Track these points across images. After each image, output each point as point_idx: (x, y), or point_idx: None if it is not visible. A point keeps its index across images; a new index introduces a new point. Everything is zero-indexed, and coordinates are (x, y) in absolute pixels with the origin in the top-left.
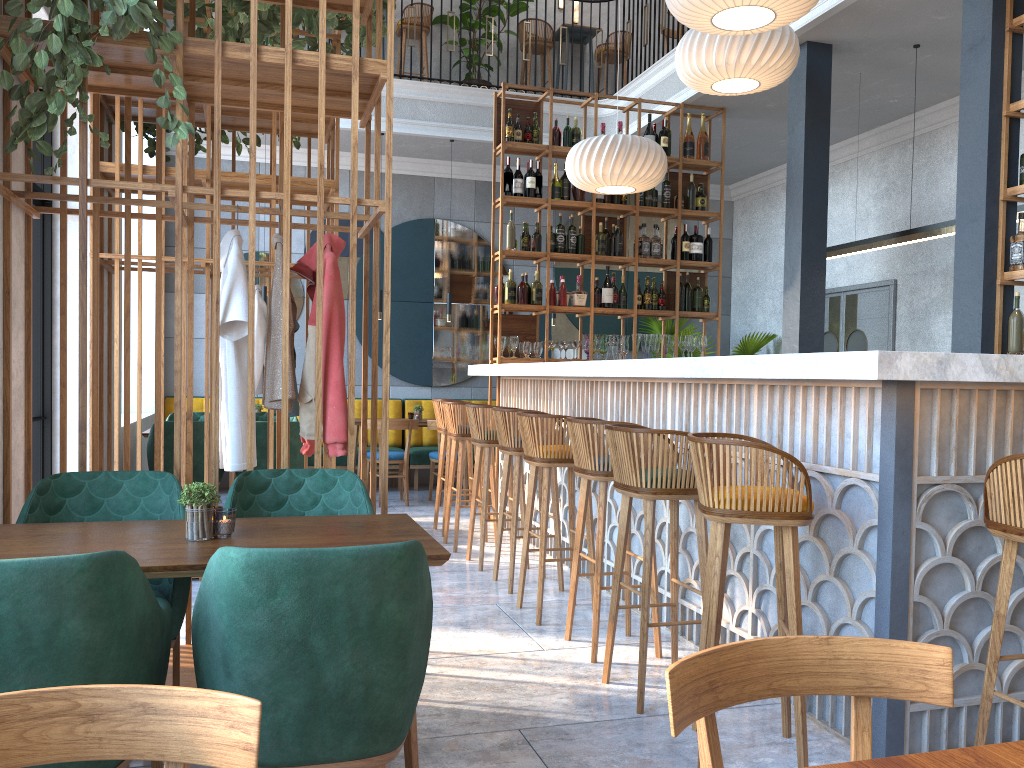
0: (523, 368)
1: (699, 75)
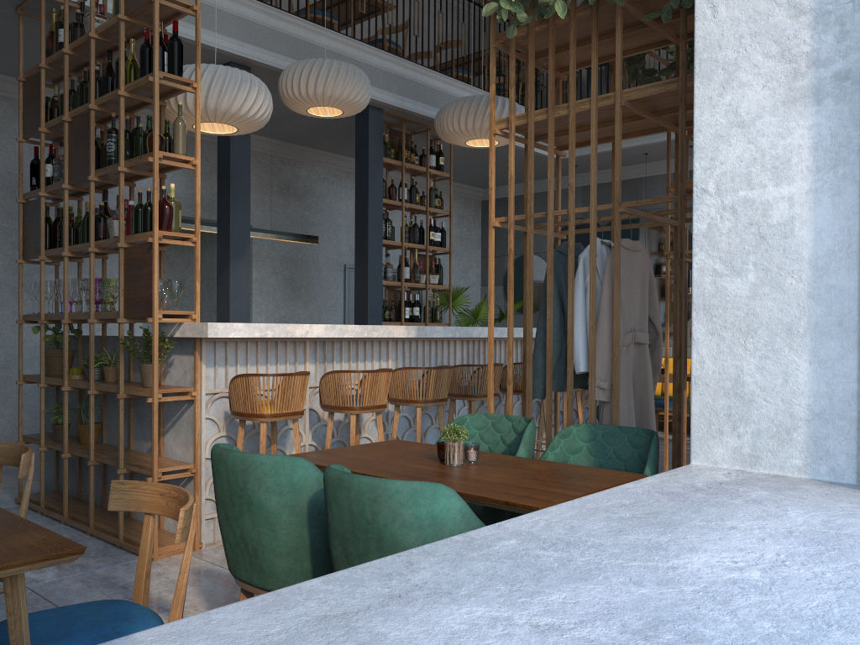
0: (405, 330)
1: (349, 103)
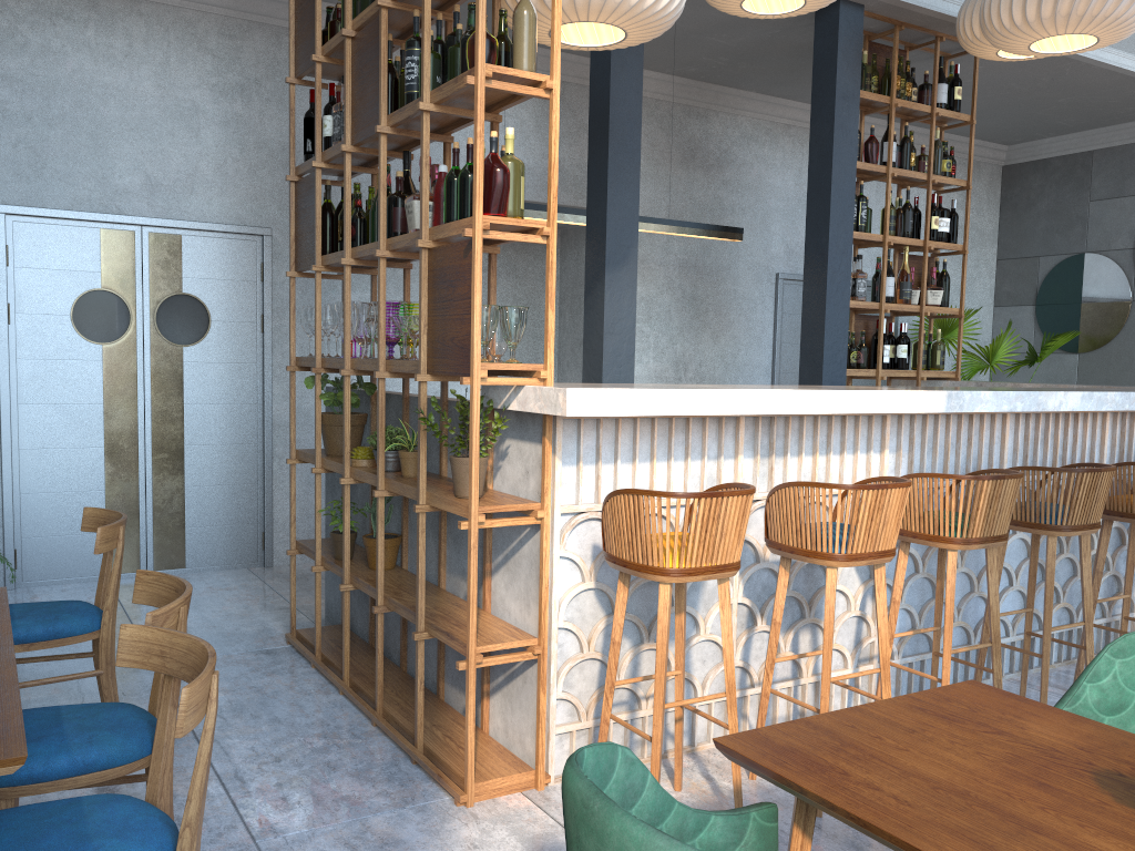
0: (924, 400)
1: None
